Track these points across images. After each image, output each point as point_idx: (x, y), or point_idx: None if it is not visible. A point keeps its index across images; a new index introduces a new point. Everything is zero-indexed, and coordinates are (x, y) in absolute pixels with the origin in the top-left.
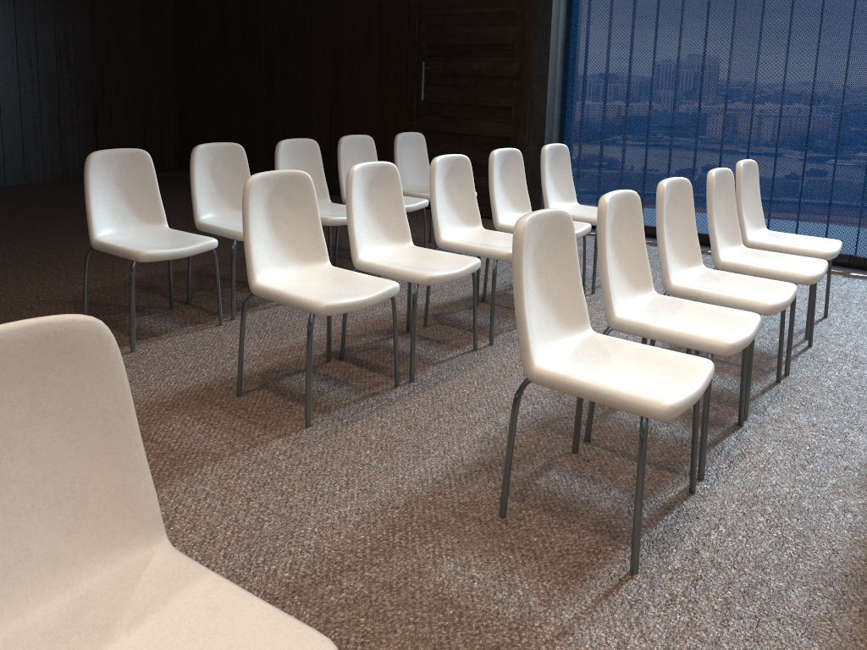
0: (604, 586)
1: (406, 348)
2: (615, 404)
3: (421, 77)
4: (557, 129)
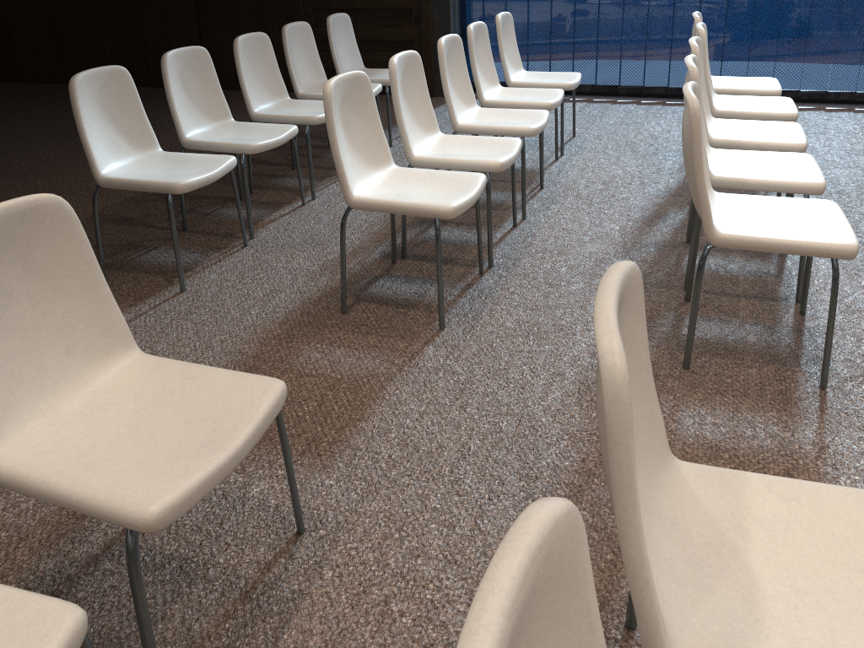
0: (813, 404)
1: (453, 236)
2: (806, 253)
3: None
4: None
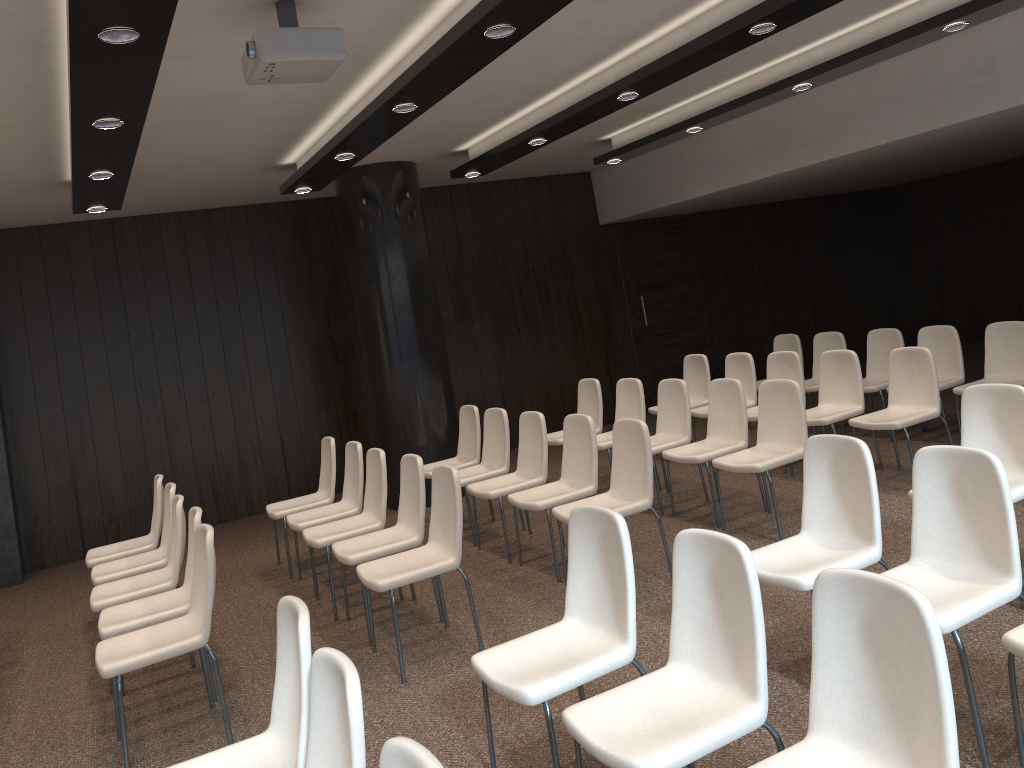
0: None
1: None
2: None
3: None
4: None
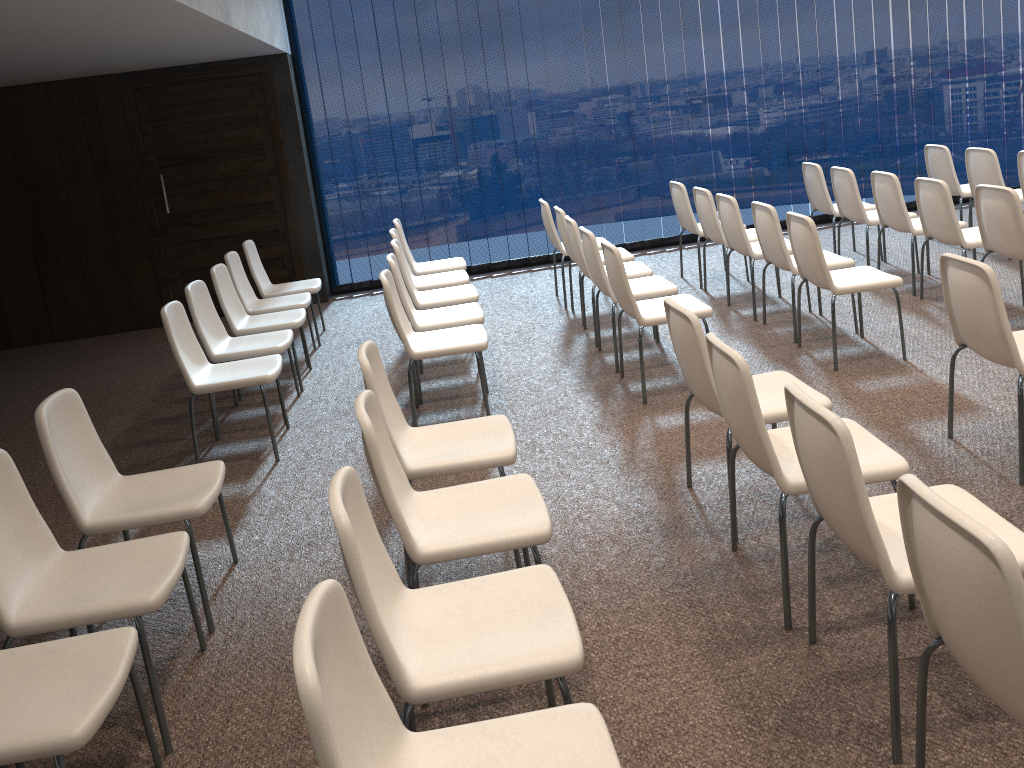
0: None
1: (442, 384)
2: None
3: (162, 190)
4: (316, 212)
